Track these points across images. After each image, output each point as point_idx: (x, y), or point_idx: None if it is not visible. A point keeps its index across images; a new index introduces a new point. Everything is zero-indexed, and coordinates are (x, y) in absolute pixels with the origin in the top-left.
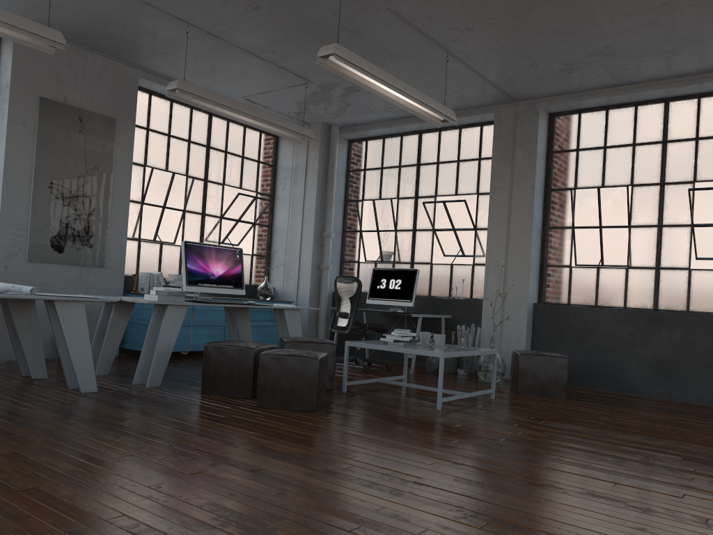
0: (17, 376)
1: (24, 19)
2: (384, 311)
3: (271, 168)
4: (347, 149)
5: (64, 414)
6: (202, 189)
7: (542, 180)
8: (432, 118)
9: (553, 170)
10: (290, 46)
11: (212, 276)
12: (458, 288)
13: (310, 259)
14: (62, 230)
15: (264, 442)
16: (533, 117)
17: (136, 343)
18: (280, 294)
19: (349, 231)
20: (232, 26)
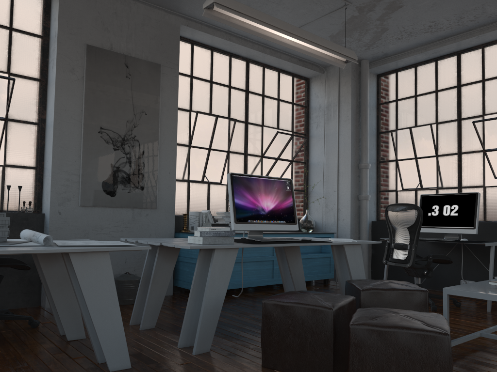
0: (54, 335)
1: None
2: (441, 240)
3: (304, 109)
4: (376, 83)
5: None
6: (244, 130)
7: None
8: None
9: None
10: None
11: (262, 212)
12: None
13: (348, 190)
14: (113, 173)
15: None
16: None
17: (189, 282)
18: (319, 226)
19: (383, 161)
20: None
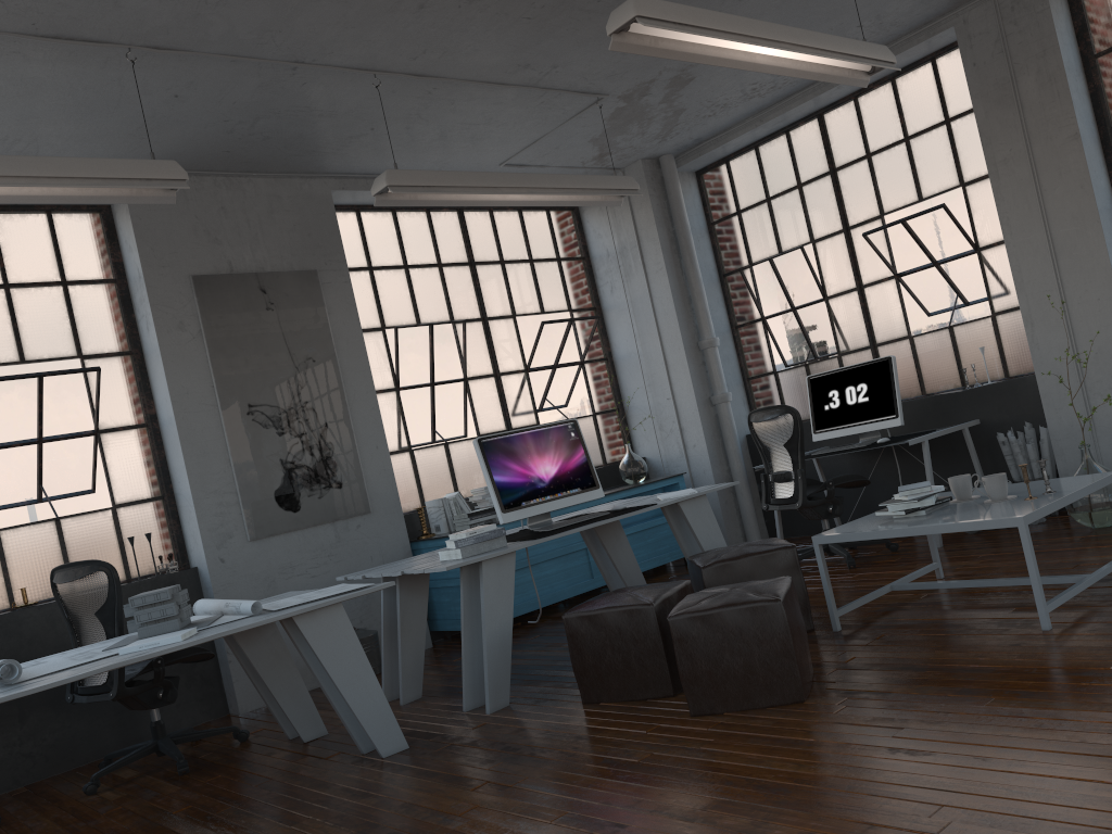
0: (281, 742)
1: (110, 161)
2: (852, 448)
3: (582, 263)
4: (697, 188)
5: (359, 826)
6: (483, 334)
7: (1088, 116)
8: (849, 75)
9: (1107, 89)
10: (553, 44)
11: (540, 484)
12: (976, 366)
13: (691, 393)
14: (287, 474)
15: (739, 822)
16: (1037, 4)
17: (454, 619)
18: (658, 465)
19: (742, 325)
20: (446, 47)
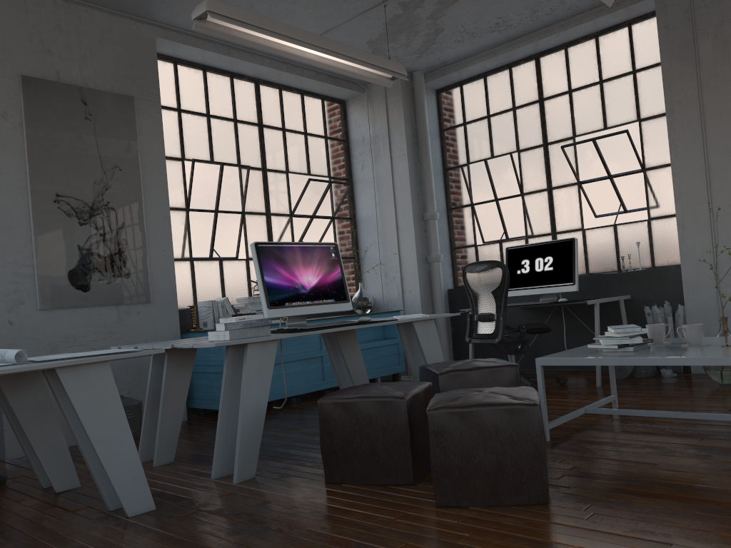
0: (34, 490)
1: None
2: (536, 304)
3: (343, 144)
4: (435, 102)
5: None
6: (262, 181)
7: None
8: None
9: None
10: None
11: (302, 290)
12: (630, 256)
13: (413, 251)
14: (82, 259)
15: None
16: None
17: (209, 400)
18: (380, 303)
19: (455, 208)
20: None
